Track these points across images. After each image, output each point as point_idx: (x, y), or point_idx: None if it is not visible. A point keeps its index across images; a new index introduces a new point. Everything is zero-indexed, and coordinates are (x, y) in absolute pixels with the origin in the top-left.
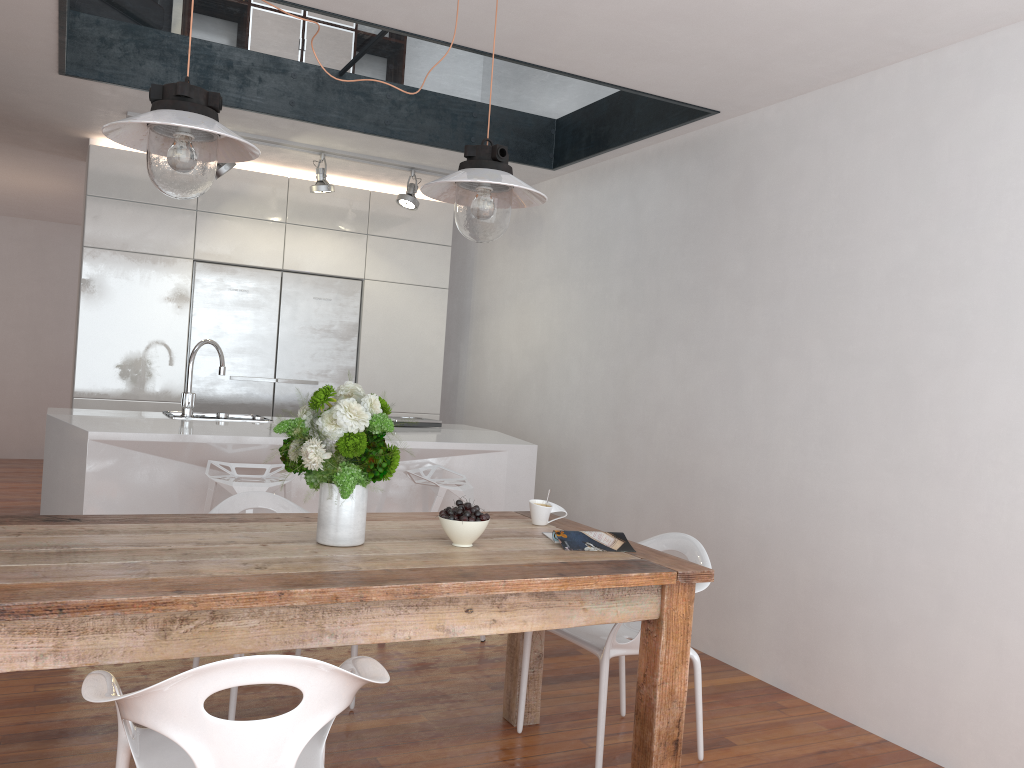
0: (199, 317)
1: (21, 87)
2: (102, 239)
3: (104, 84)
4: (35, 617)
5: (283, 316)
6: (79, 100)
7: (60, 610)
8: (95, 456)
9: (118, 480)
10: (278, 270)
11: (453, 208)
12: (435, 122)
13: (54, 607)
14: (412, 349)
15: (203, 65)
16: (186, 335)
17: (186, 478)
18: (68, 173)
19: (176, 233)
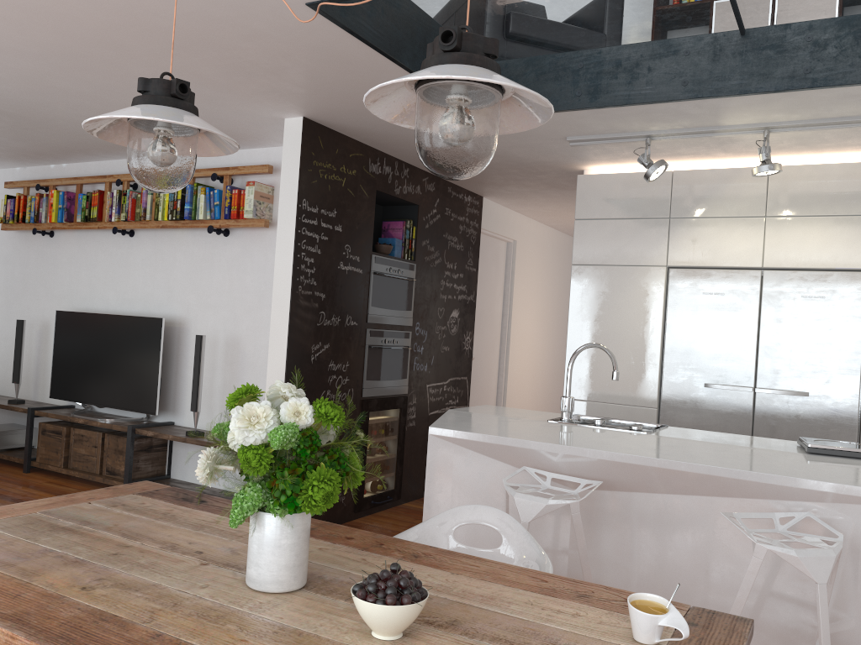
0: (672, 323)
1: None
2: (586, 256)
3: None
4: None
5: (763, 318)
6: (526, 137)
7: None
8: (433, 450)
9: (452, 475)
10: (760, 269)
11: None
12: None
13: None
14: None
15: (593, 73)
16: (659, 341)
17: (514, 482)
18: None
19: (649, 243)
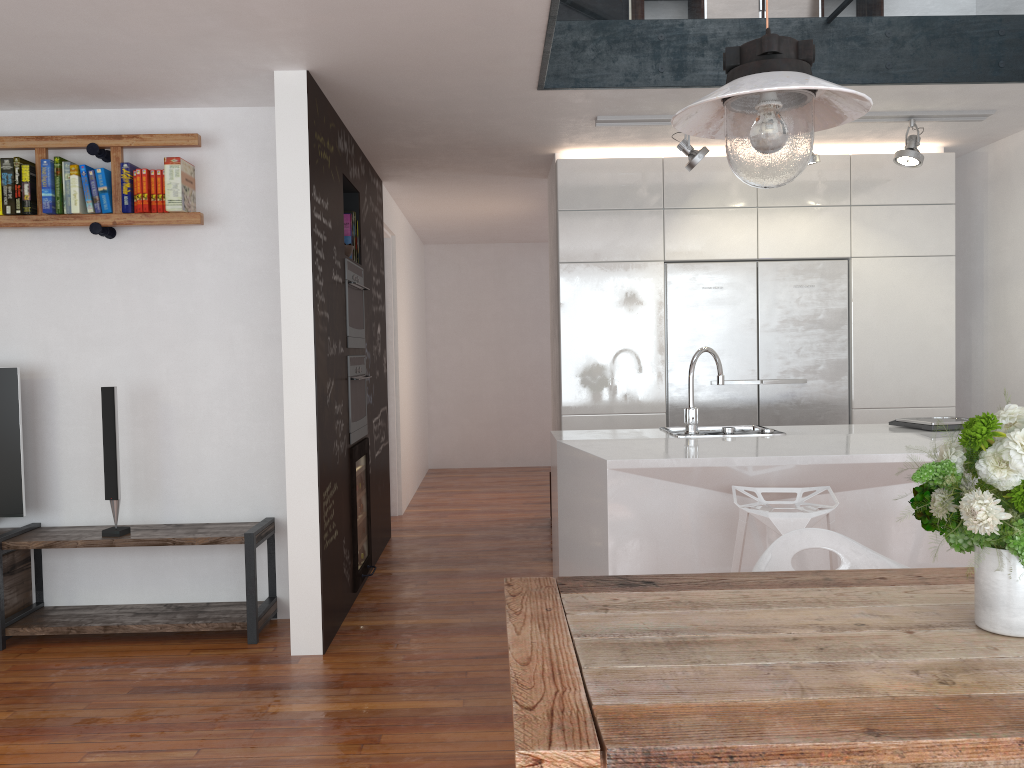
0: (674, 321)
1: (500, 112)
2: (575, 253)
3: (579, 91)
4: (701, 766)
5: (762, 310)
6: (551, 114)
7: (730, 757)
8: (615, 486)
9: (639, 511)
10: (751, 260)
11: (953, 157)
12: (949, 53)
13: (723, 753)
14: (914, 332)
15: (676, 47)
16: (663, 342)
17: (707, 506)
18: (529, 193)
19: (644, 236)
